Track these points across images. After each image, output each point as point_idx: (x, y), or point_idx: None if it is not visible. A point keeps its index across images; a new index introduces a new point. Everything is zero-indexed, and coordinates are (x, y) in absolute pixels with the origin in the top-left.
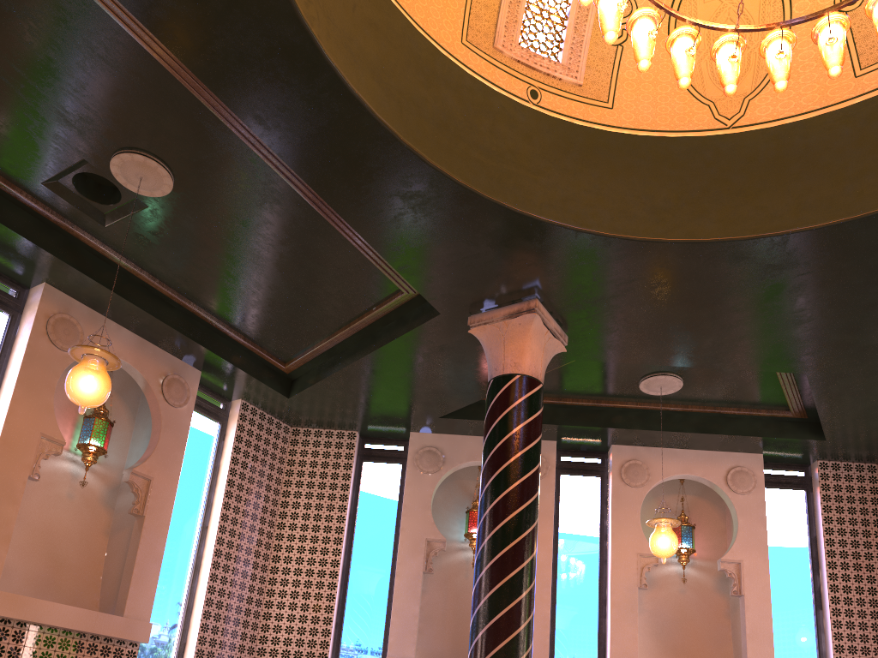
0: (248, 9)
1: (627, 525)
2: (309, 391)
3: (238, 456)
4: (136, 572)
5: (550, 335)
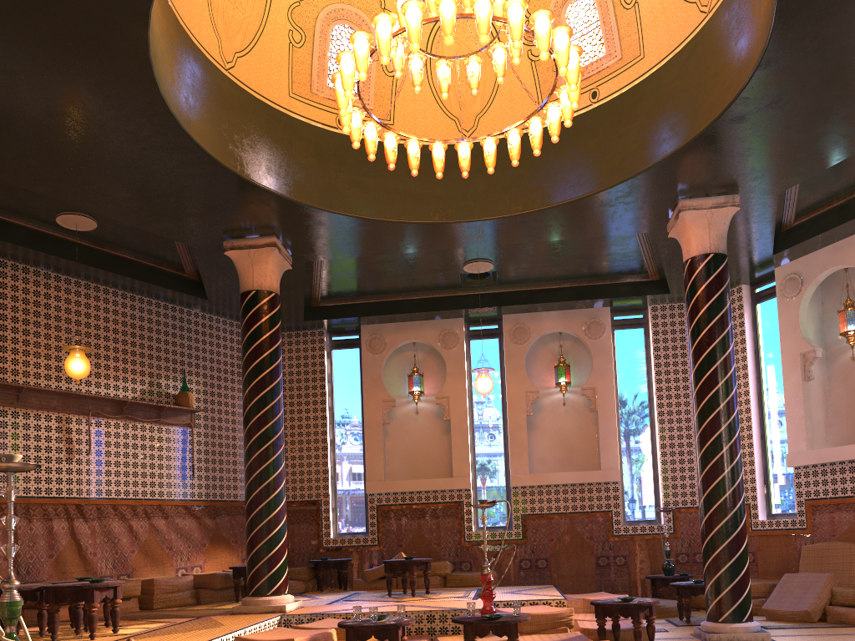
0: (418, 232)
1: None
2: (672, 286)
3: (658, 344)
4: (601, 443)
5: (713, 210)
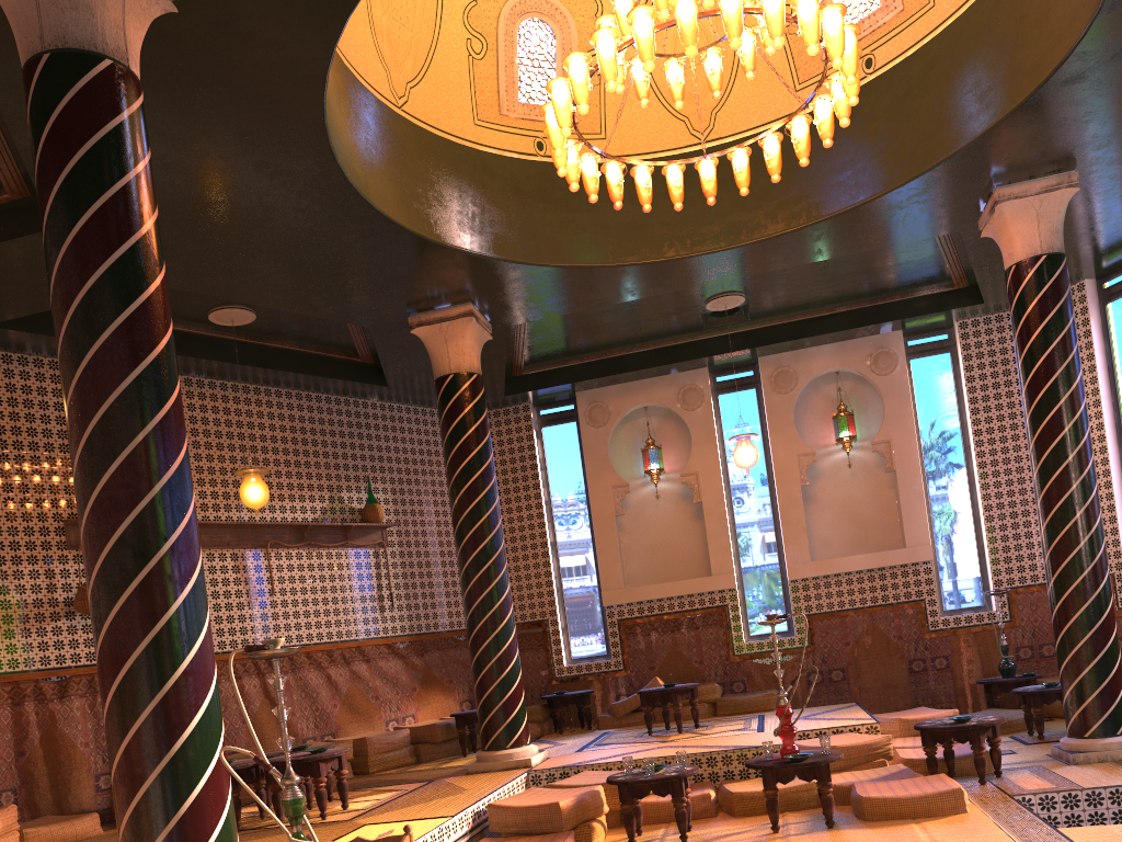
0: (649, 274)
1: None
2: (987, 294)
3: (972, 373)
4: (904, 513)
5: (1042, 196)
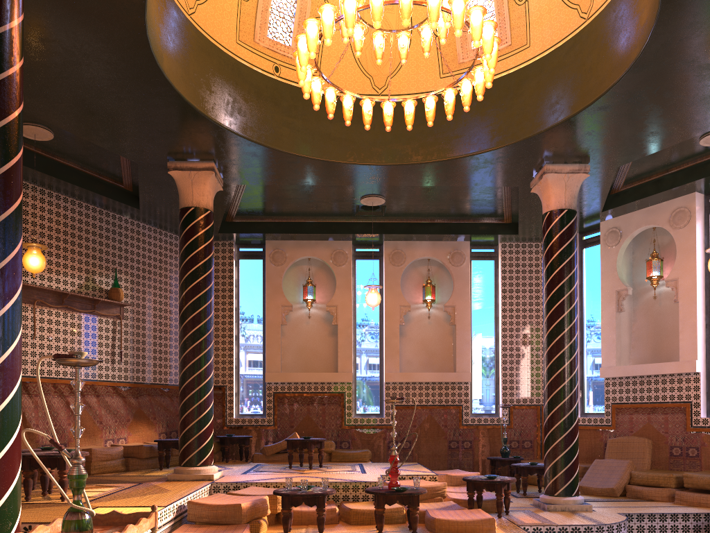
0: (334, 169)
1: None
2: (521, 229)
3: (505, 274)
4: (457, 351)
5: (569, 175)
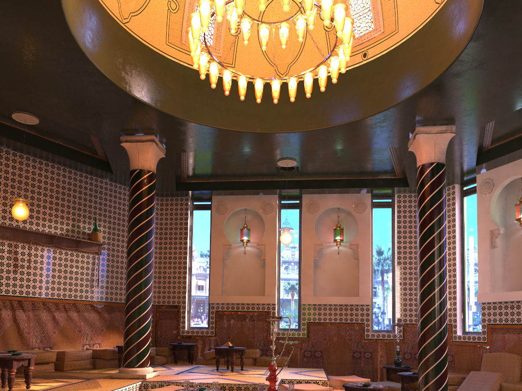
0: (247, 138)
1: None
2: (411, 182)
3: (400, 219)
4: (360, 280)
5: (437, 135)
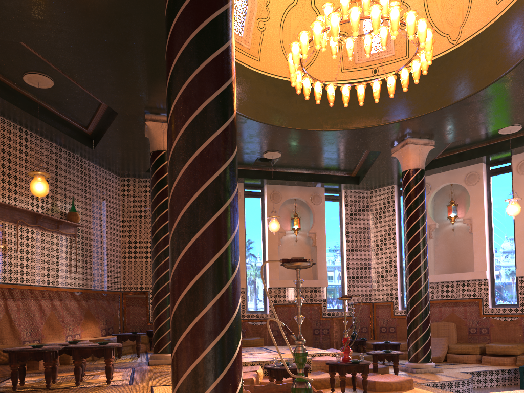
0: (266, 130)
1: (522, 195)
2: (363, 181)
3: (347, 212)
4: (318, 265)
5: (422, 146)
